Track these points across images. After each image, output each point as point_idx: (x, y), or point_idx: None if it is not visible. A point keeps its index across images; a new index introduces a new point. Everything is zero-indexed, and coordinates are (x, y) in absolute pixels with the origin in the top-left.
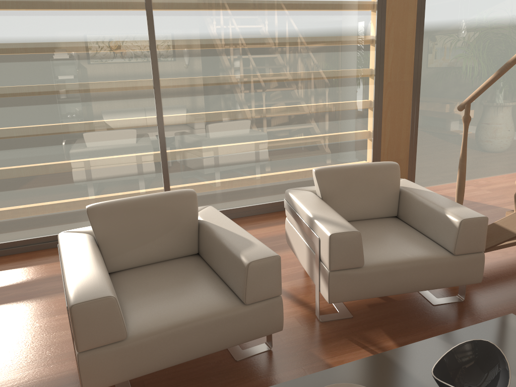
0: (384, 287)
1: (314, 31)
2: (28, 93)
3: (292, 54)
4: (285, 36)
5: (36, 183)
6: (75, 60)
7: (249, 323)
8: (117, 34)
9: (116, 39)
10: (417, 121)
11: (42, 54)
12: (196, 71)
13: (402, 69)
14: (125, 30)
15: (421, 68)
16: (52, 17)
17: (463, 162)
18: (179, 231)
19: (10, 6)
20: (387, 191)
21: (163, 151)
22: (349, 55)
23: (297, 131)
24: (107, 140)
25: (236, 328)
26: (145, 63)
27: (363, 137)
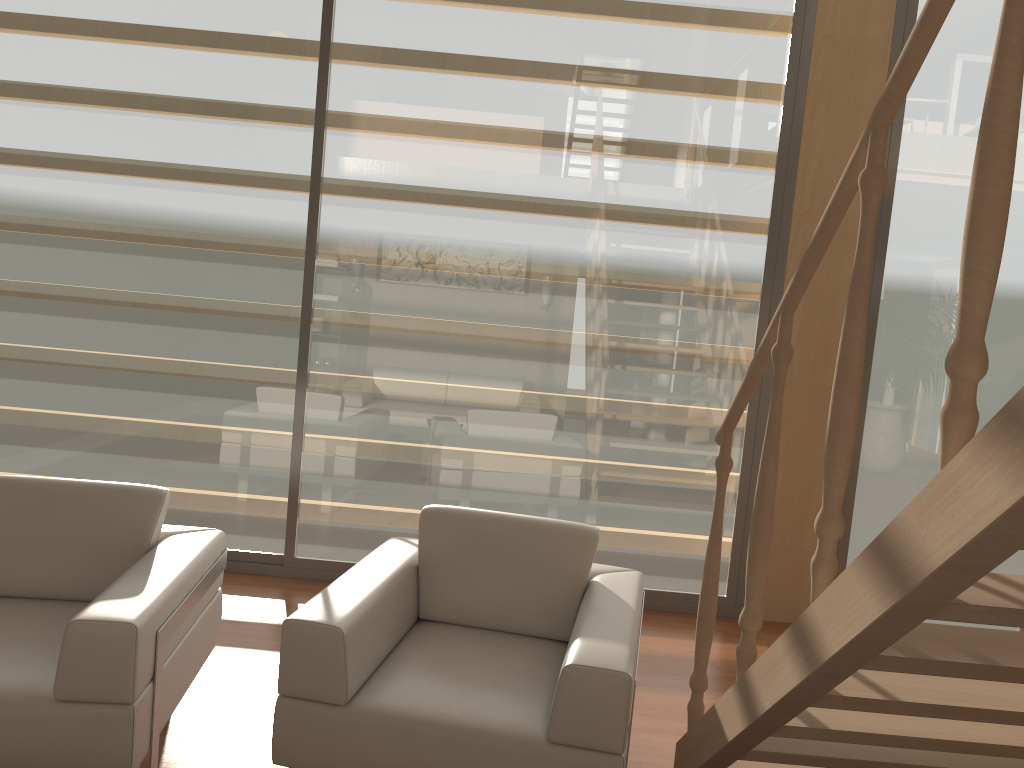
0: (383, 765)
1: (621, 262)
2: (105, 301)
3: (570, 298)
4: (561, 263)
5: (85, 445)
6: (184, 260)
7: (55, 738)
8: (257, 227)
9: (254, 235)
10: (856, 475)
11: (137, 245)
12: (379, 304)
13: (822, 360)
14: (271, 223)
15: (870, 363)
16: (164, 191)
17: (710, 556)
18: (108, 553)
19: (108, 170)
20: (554, 583)
21: (297, 433)
22: (695, 315)
23: (564, 445)
24: (208, 396)
25: (26, 738)
26: (295, 278)
27: (713, 485)
